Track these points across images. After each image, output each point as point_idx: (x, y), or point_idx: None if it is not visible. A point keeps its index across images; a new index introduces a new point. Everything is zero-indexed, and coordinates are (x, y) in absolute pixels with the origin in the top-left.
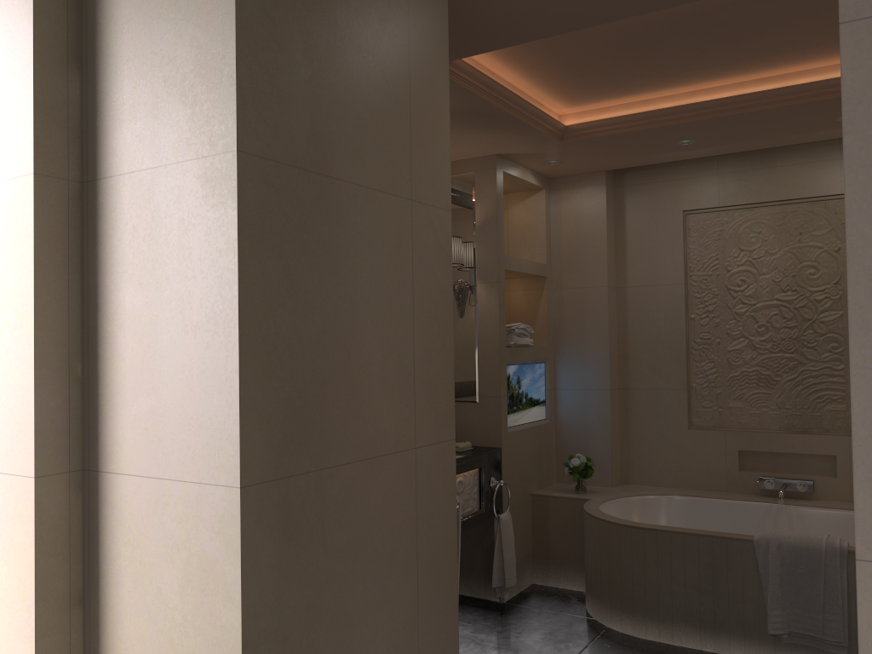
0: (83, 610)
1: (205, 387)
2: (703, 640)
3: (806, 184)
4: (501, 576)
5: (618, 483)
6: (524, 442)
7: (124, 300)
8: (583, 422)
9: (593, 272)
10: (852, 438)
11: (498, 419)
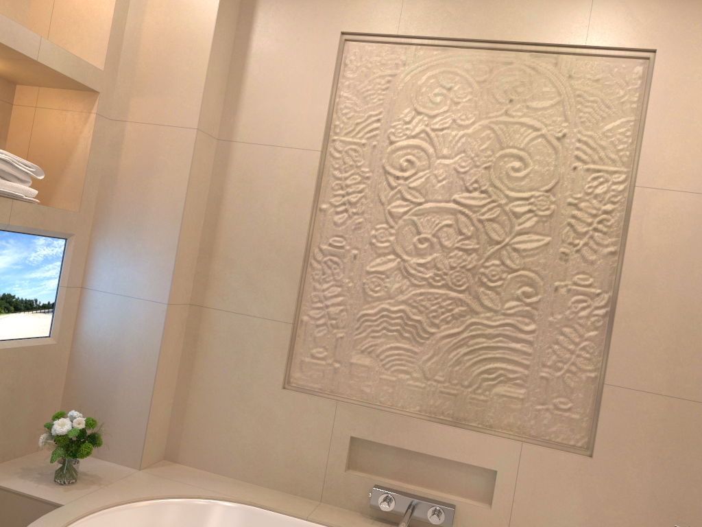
0: None
1: None
2: None
3: (536, 21)
4: None
5: (158, 459)
6: None
7: None
8: (116, 352)
9: (179, 101)
10: None
11: None
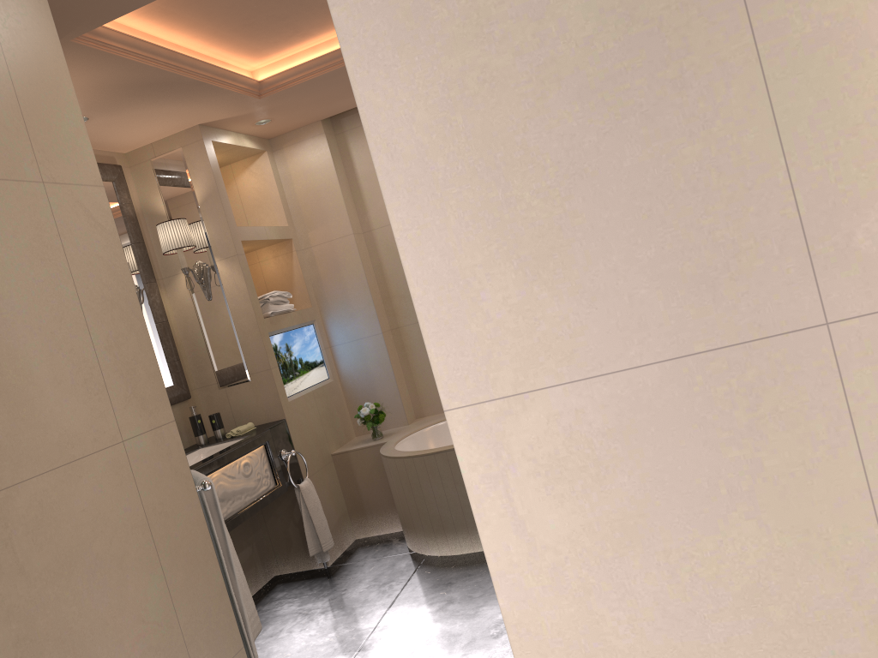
0: None
1: None
2: None
3: None
4: (316, 542)
5: (414, 419)
6: (310, 407)
7: None
8: (366, 371)
9: (336, 223)
10: (413, 300)
11: (275, 391)
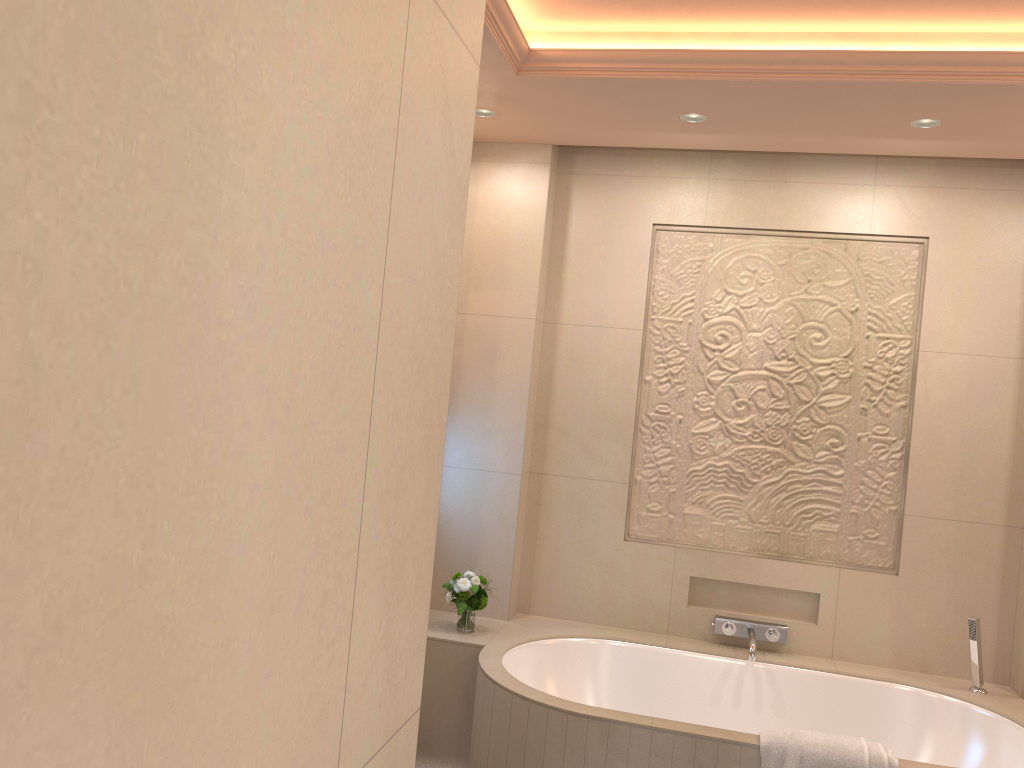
0: None
1: None
2: None
3: (826, 213)
4: None
5: (514, 612)
6: None
7: None
8: (475, 520)
9: (516, 294)
10: None
11: None
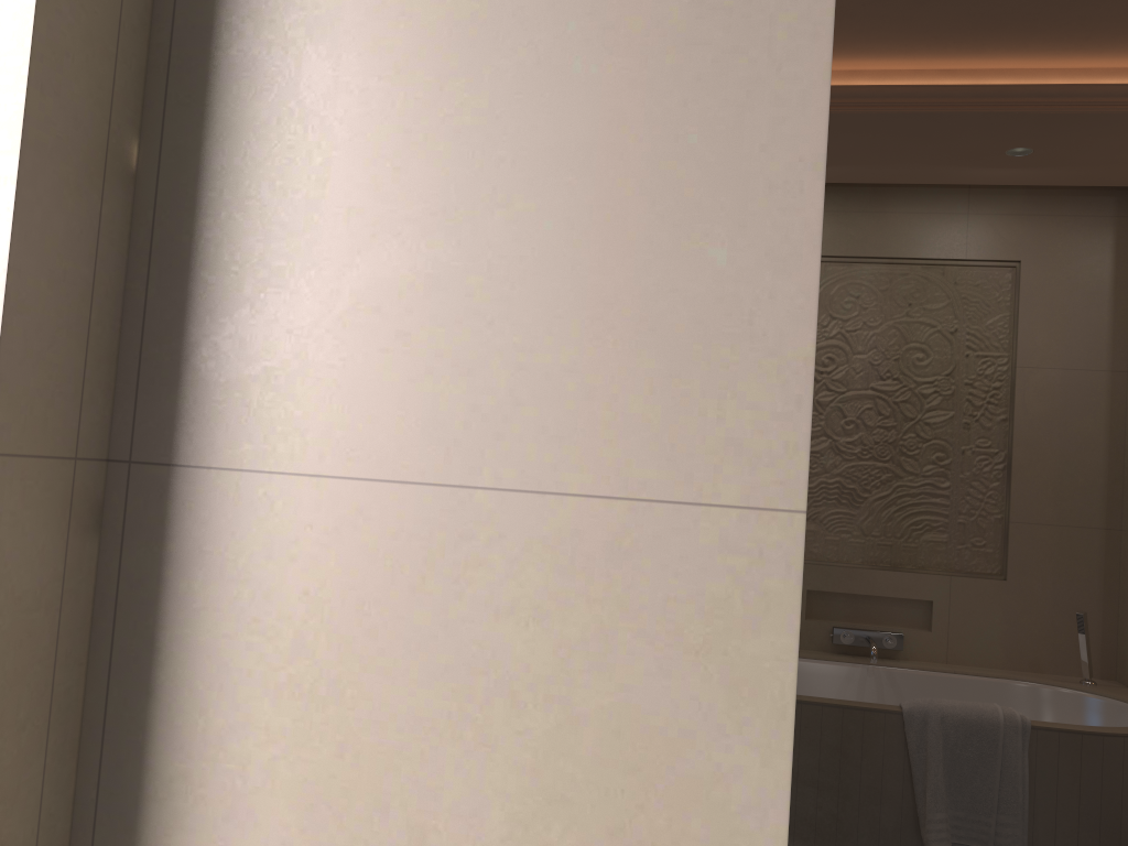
0: None
1: (677, 209)
2: None
3: (924, 241)
4: None
5: None
6: None
7: None
8: None
9: None
10: None
11: None
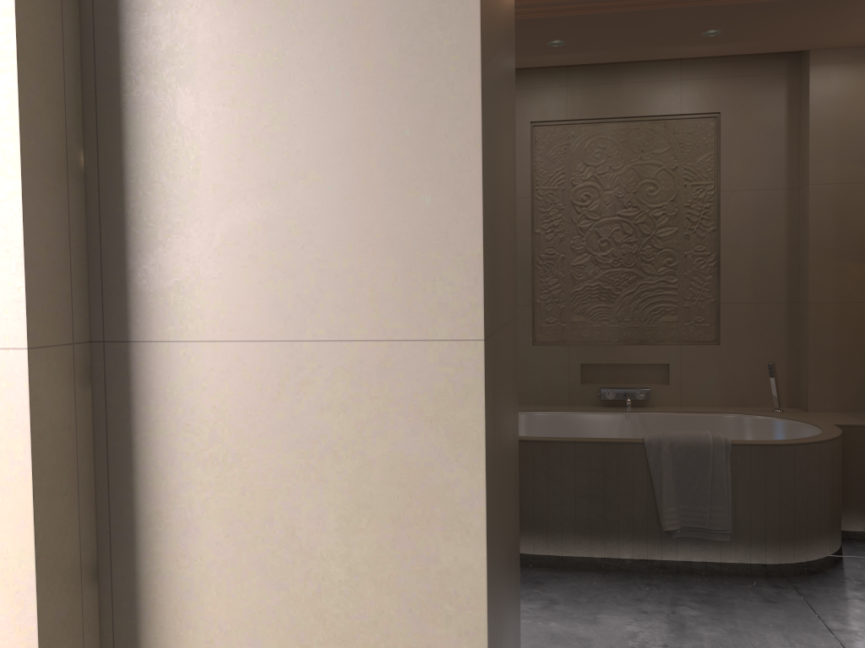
0: (97, 591)
1: (401, 174)
2: (593, 547)
3: (650, 102)
4: None
5: None
6: None
7: (193, 27)
8: None
9: None
10: None
11: None
